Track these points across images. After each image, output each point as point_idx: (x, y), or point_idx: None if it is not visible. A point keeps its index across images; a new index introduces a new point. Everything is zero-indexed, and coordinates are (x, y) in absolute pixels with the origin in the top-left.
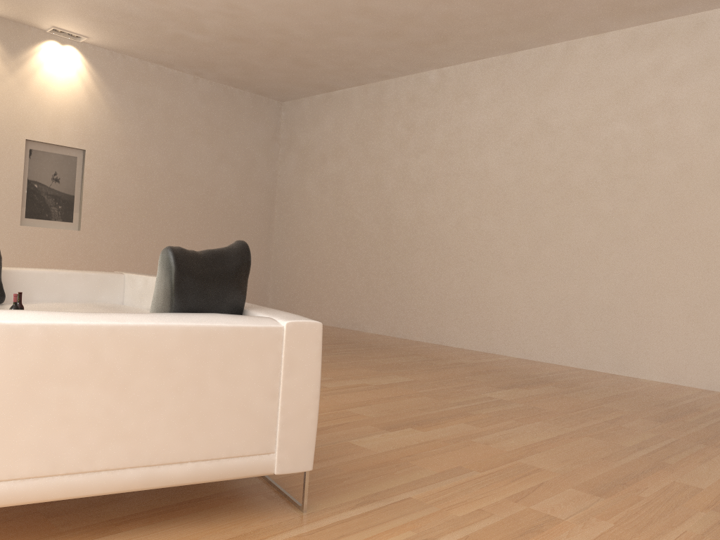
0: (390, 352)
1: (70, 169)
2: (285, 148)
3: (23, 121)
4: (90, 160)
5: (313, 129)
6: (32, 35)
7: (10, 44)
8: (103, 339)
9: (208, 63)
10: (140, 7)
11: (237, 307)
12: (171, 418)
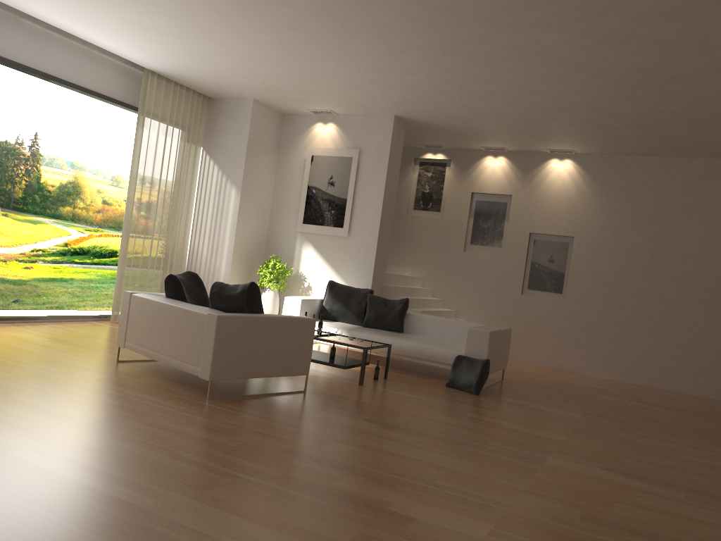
0: (695, 443)
1: (562, 252)
2: None
3: (528, 220)
4: (577, 244)
5: None
6: (539, 158)
7: (524, 168)
8: (167, 309)
9: (673, 147)
10: (554, 126)
11: (242, 311)
12: (177, 342)
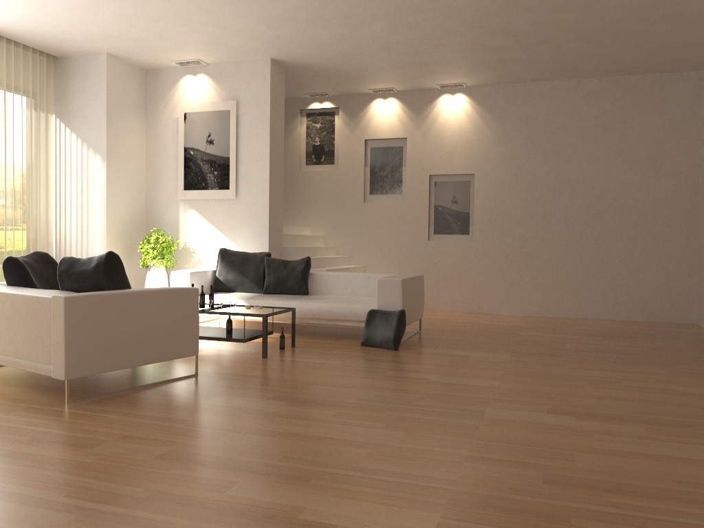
0: (630, 367)
1: (464, 191)
2: None
3: (427, 162)
4: (478, 181)
5: None
6: (430, 95)
7: (416, 107)
8: (4, 298)
9: (564, 67)
10: (443, 54)
11: (102, 289)
12: (21, 337)
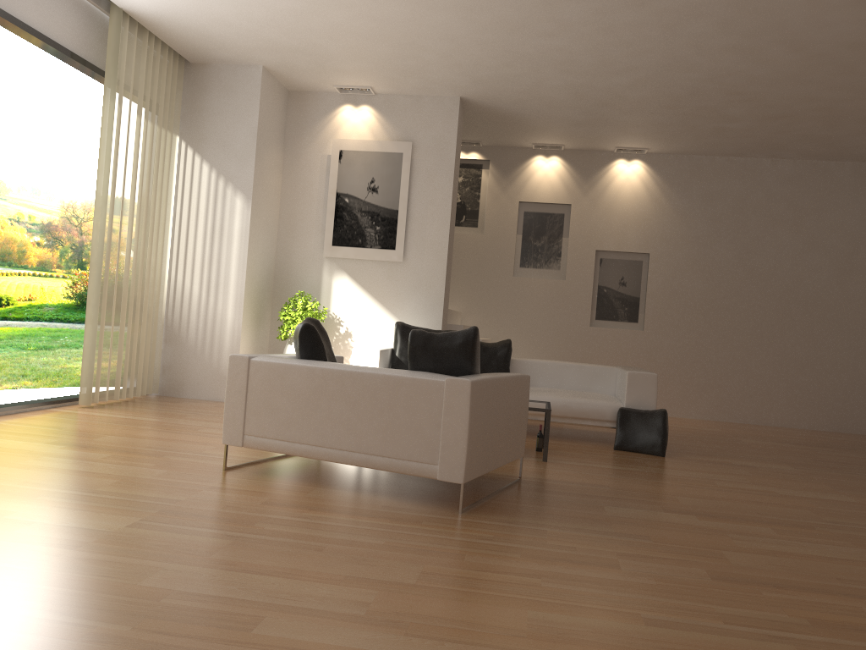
0: None
1: (635, 272)
2: None
3: (593, 235)
4: (653, 263)
5: None
6: (602, 158)
7: (584, 170)
8: (345, 378)
9: (772, 144)
10: (662, 116)
11: (464, 372)
12: (377, 428)
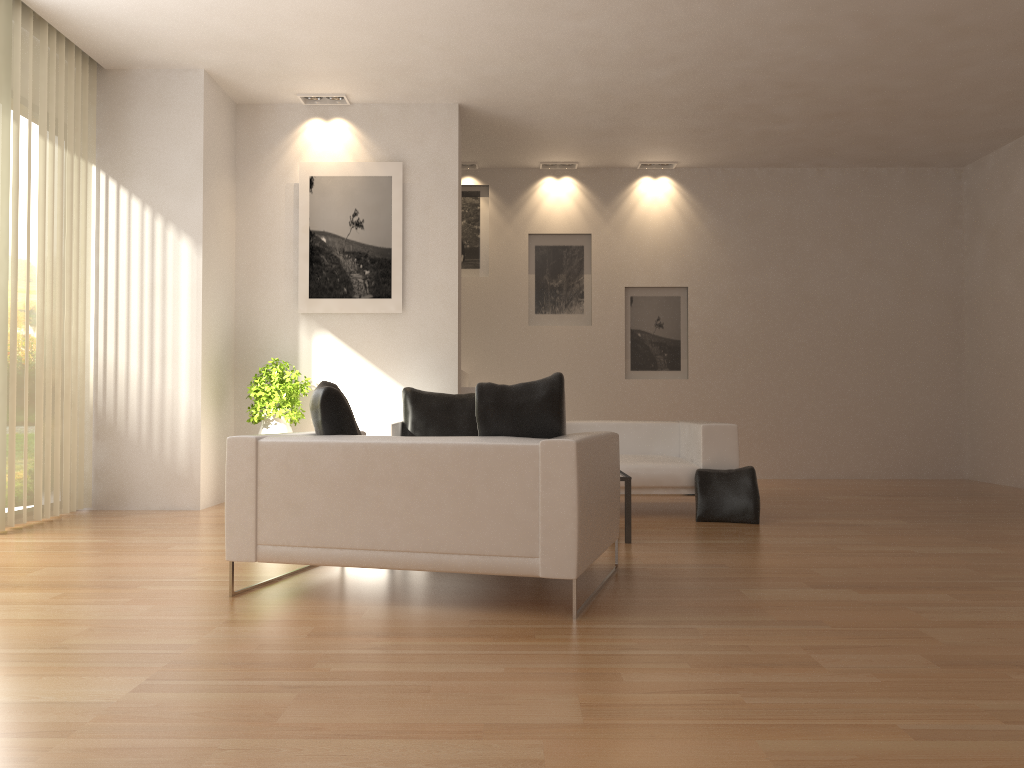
0: None
1: (673, 311)
2: (969, 232)
3: (621, 269)
4: (693, 298)
5: (1003, 196)
6: (624, 176)
7: (604, 192)
8: (399, 454)
9: (821, 150)
10: (700, 119)
11: (551, 433)
12: (450, 517)
